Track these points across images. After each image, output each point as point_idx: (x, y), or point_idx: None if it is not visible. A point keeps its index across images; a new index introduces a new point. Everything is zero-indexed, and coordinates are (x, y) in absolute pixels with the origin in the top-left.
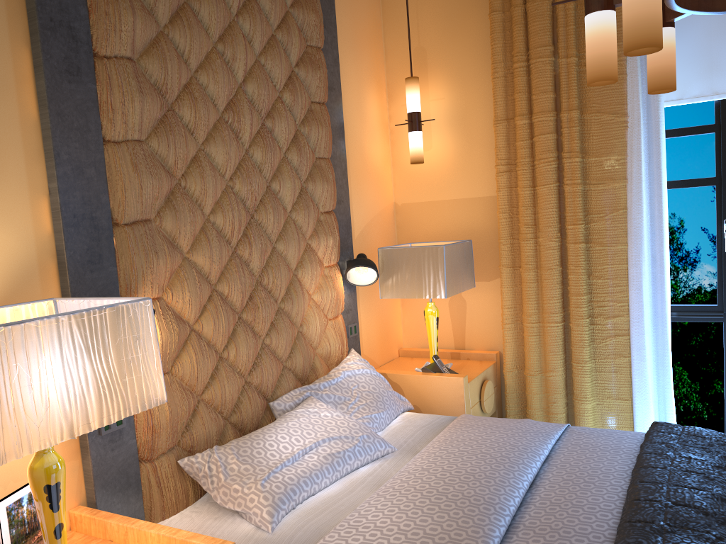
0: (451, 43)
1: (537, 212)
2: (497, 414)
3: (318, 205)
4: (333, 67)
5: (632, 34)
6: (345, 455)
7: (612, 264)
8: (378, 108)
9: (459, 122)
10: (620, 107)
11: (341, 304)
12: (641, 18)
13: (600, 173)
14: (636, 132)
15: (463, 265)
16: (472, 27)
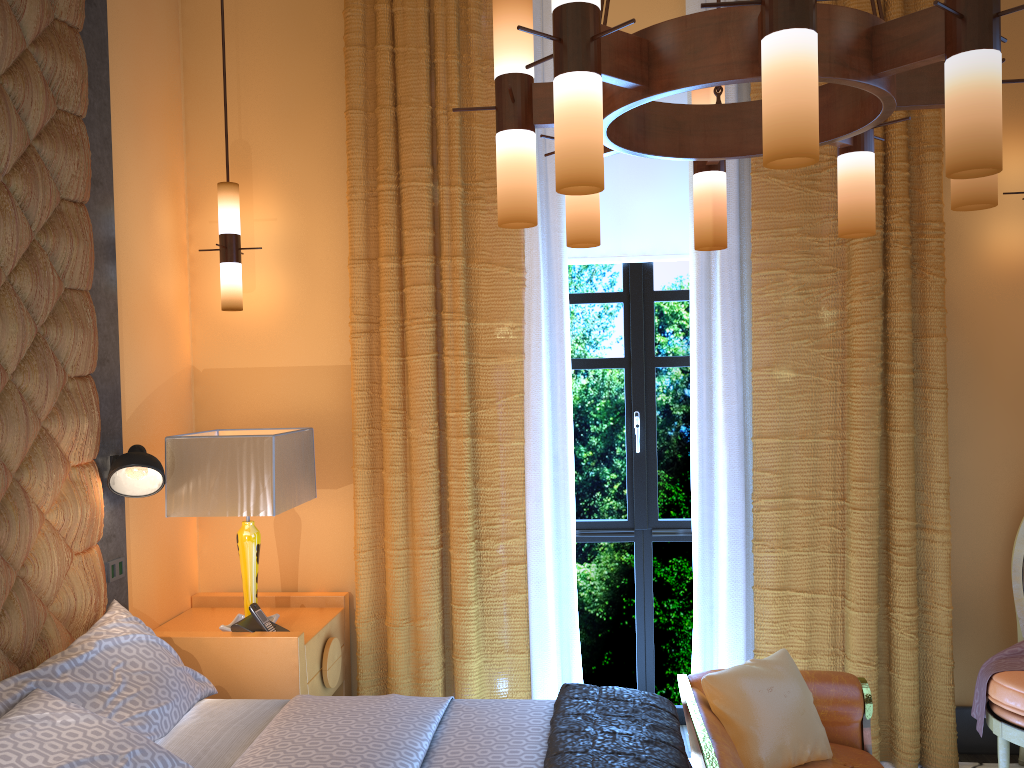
0: (290, 143)
1: (407, 391)
2: (344, 687)
3: (66, 365)
4: (102, 150)
5: (569, 165)
6: None
7: (505, 466)
8: (173, 221)
9: (298, 255)
10: (516, 259)
11: (98, 528)
12: (580, 146)
13: (490, 344)
14: (535, 293)
15: (300, 465)
16: (320, 126)
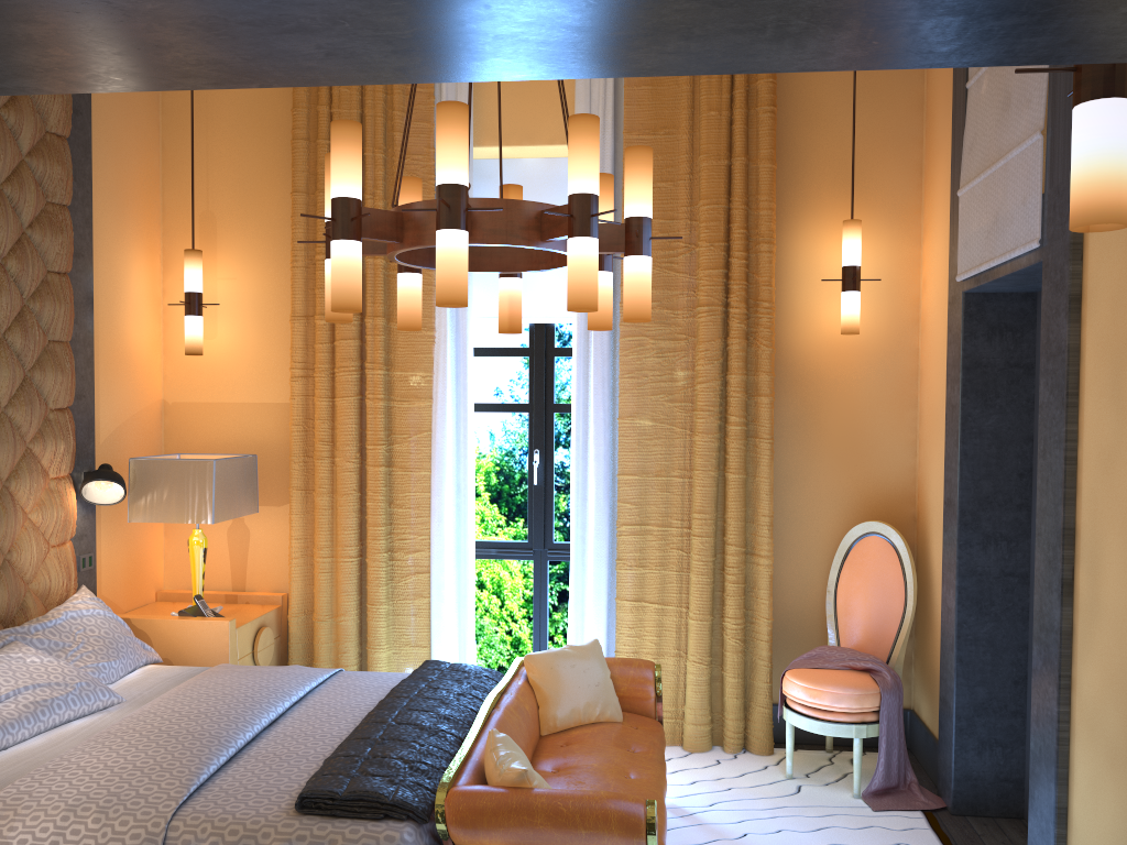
0: (249, 215)
1: (335, 427)
2: None
3: (48, 400)
4: (84, 229)
5: (336, 297)
6: (54, 703)
7: (414, 492)
8: (148, 279)
9: (253, 310)
10: (427, 320)
11: (71, 528)
12: (342, 285)
13: (405, 390)
14: (443, 349)
15: (242, 484)
16: (274, 201)
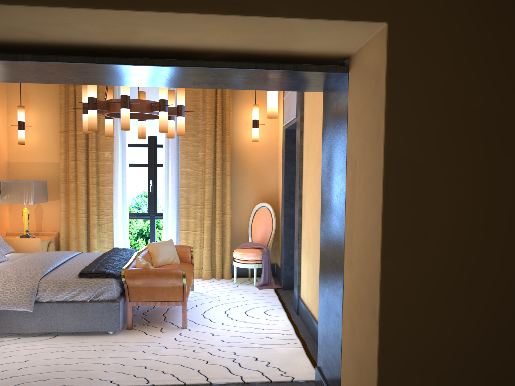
0: (41, 93)
1: (77, 171)
2: None
3: None
4: None
5: (89, 126)
6: None
7: (107, 194)
8: (2, 115)
9: (44, 128)
10: None
11: None
12: (91, 123)
13: (103, 158)
14: (117, 144)
15: (42, 191)
16: (52, 88)
